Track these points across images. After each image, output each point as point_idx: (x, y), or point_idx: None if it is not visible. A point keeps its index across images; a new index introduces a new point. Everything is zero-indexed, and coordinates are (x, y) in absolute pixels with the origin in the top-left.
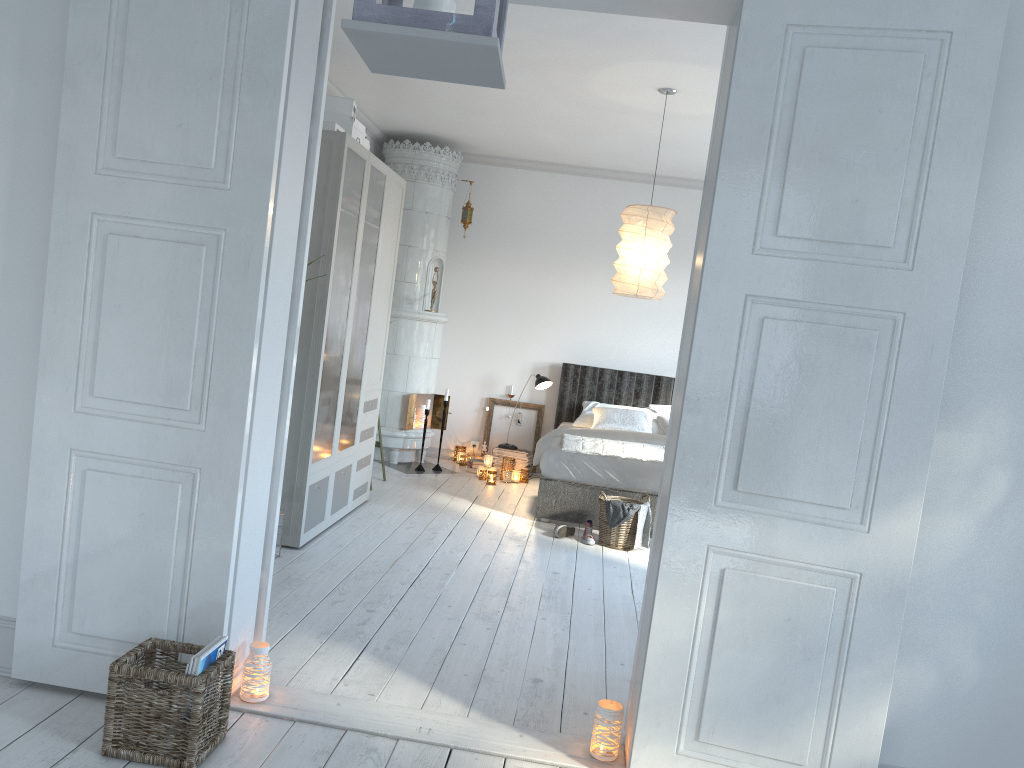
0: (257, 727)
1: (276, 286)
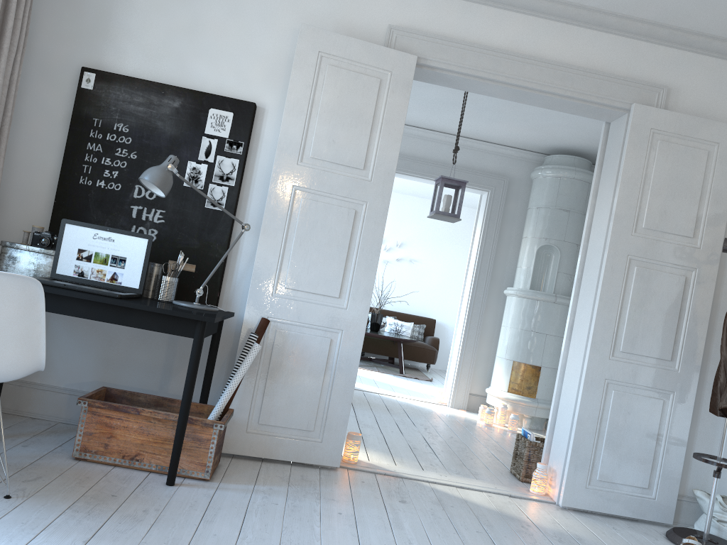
0: (514, 484)
1: (587, 276)
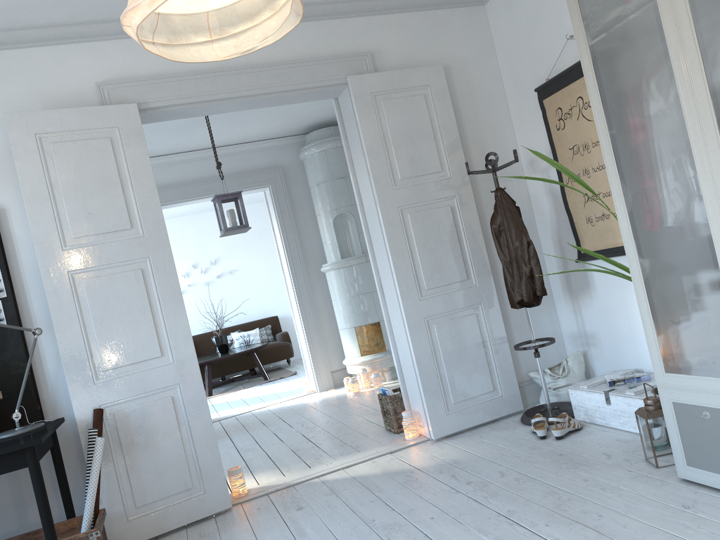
0: (392, 438)
1: (374, 238)
